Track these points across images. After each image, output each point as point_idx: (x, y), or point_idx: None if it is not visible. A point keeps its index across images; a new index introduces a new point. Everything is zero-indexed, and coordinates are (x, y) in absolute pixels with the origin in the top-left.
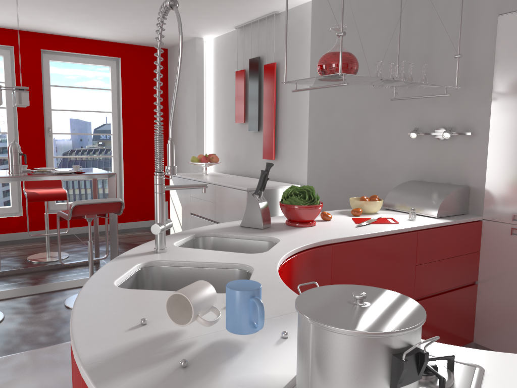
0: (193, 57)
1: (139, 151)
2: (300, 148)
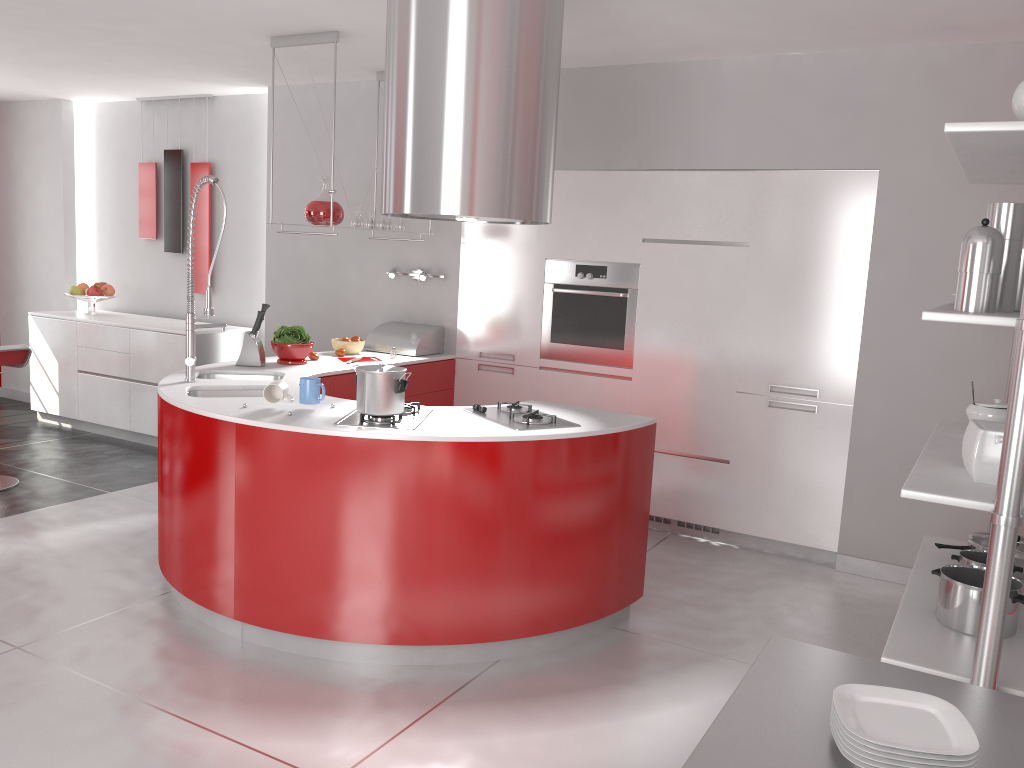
0: (56, 129)
1: None
2: (250, 280)
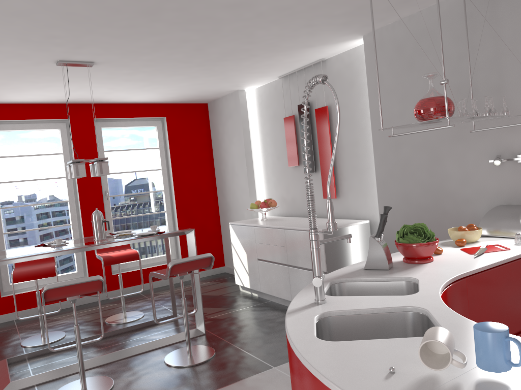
0: (237, 108)
1: (190, 204)
2: (363, 185)
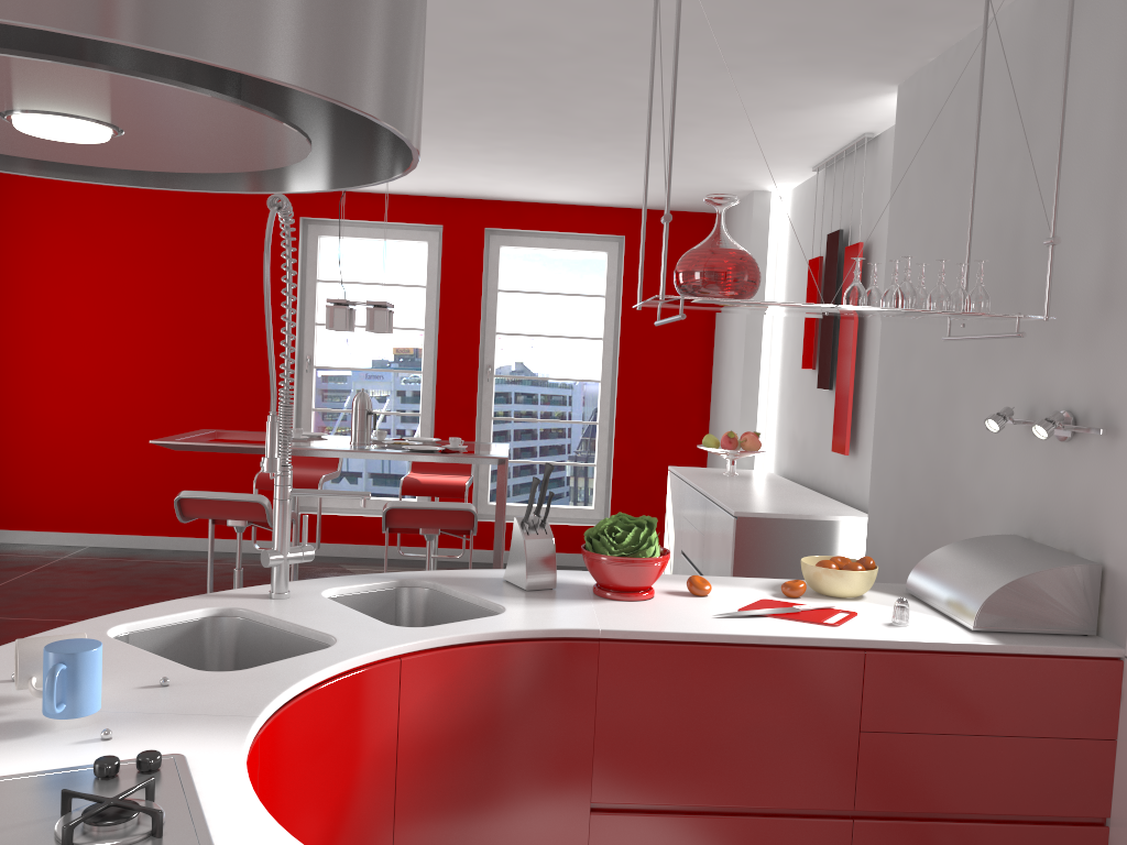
0: (748, 230)
1: (647, 417)
2: None
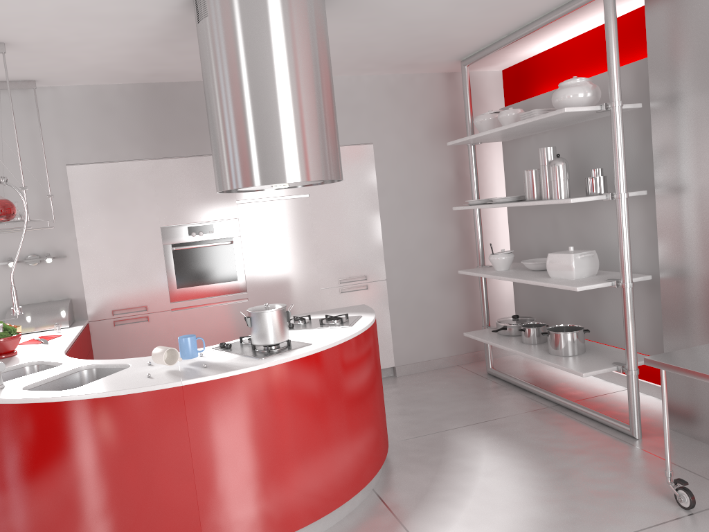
0: None
1: None
2: None
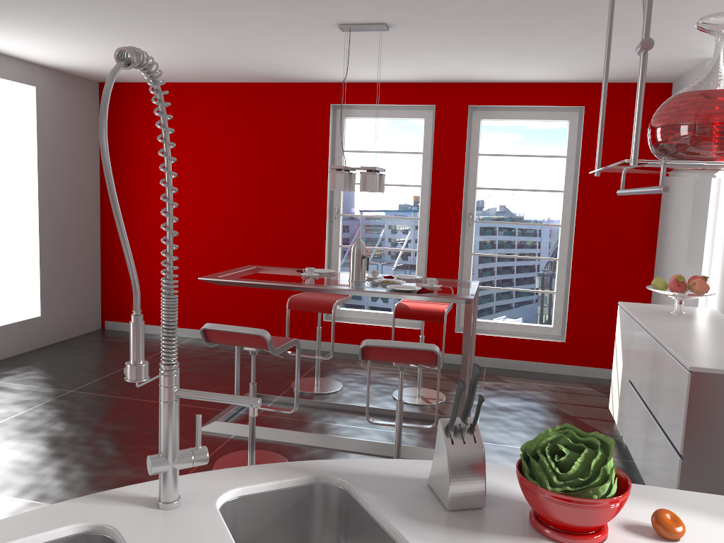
0: None
1: (600, 255)
2: None
